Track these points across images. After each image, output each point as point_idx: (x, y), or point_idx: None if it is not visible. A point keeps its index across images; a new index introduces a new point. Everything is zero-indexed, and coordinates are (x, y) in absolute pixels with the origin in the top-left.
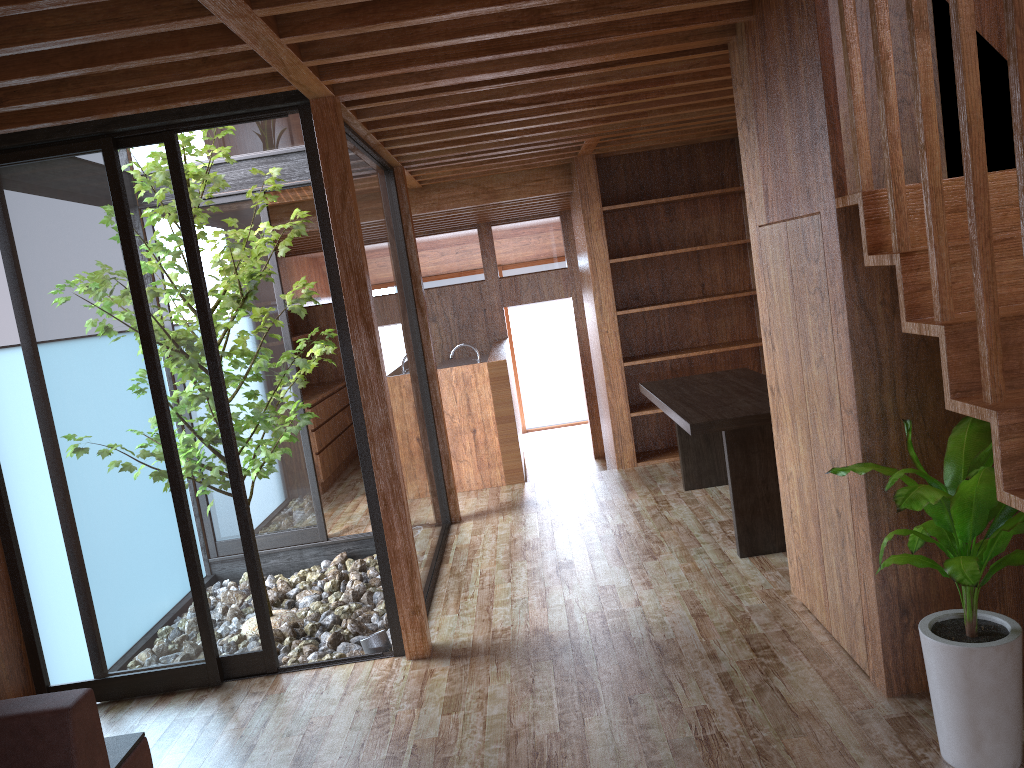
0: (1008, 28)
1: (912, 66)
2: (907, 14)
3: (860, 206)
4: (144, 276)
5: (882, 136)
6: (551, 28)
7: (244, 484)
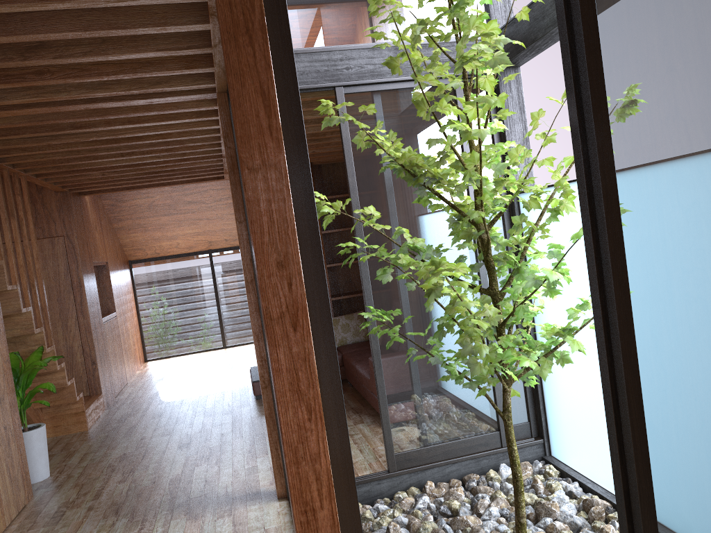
0: (27, 230)
1: (8, 224)
2: (5, 208)
3: (4, 265)
4: (386, 177)
5: (0, 242)
6: (82, 130)
7: (370, 336)
